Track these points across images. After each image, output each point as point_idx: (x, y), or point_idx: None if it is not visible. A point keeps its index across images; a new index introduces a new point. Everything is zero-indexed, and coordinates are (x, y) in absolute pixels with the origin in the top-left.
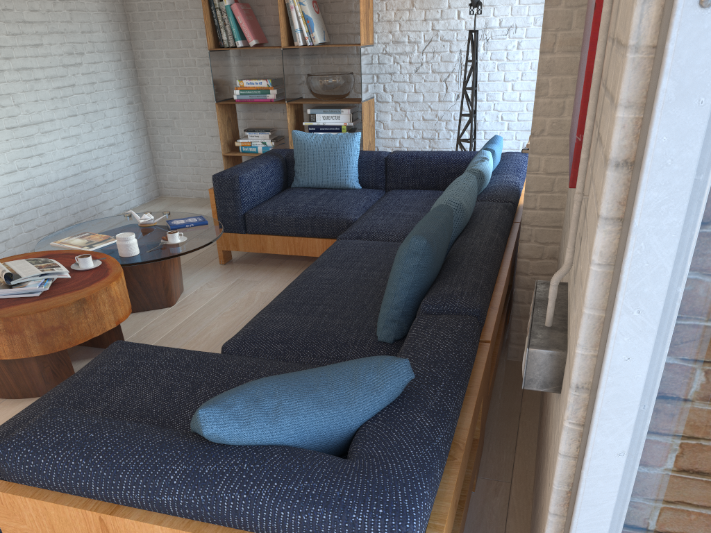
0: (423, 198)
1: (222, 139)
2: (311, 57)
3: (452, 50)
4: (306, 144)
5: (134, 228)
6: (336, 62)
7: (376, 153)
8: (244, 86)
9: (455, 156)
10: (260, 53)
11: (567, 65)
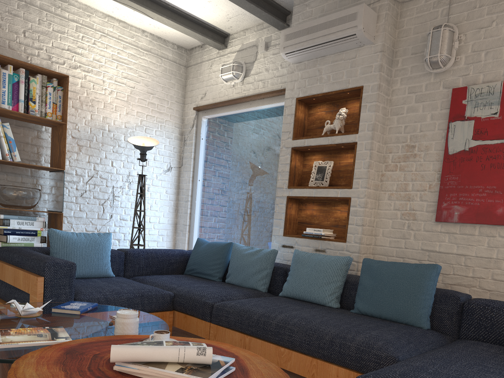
0: (179, 278)
1: None
2: None
3: (108, 185)
4: (71, 240)
5: (30, 319)
6: (10, 179)
7: (113, 249)
8: None
9: (170, 251)
10: None
11: (373, 195)
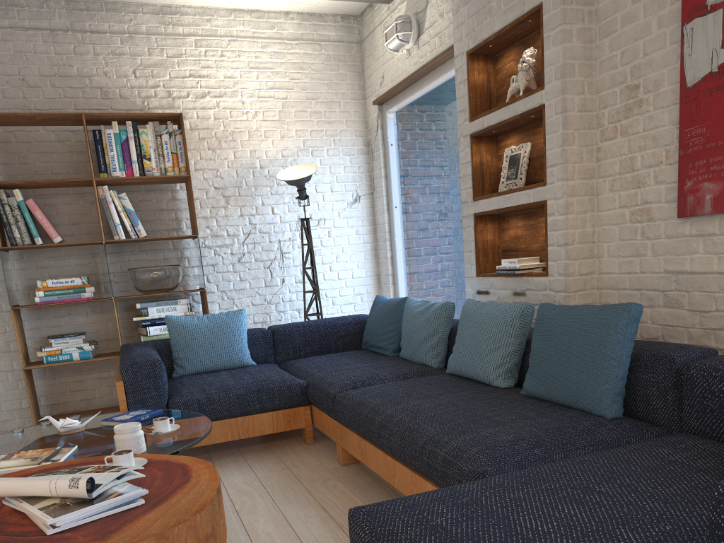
0: (340, 357)
1: (20, 350)
2: (119, 255)
3: (271, 240)
4: (190, 326)
5: (63, 437)
6: (150, 257)
7: (258, 328)
8: (48, 286)
9: (339, 320)
10: (50, 254)
11: (584, 188)
